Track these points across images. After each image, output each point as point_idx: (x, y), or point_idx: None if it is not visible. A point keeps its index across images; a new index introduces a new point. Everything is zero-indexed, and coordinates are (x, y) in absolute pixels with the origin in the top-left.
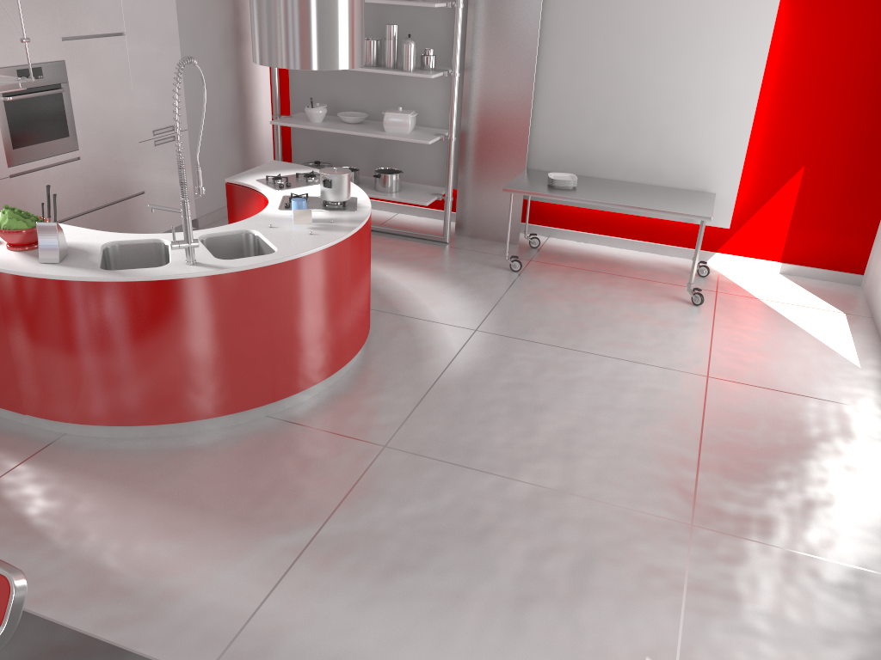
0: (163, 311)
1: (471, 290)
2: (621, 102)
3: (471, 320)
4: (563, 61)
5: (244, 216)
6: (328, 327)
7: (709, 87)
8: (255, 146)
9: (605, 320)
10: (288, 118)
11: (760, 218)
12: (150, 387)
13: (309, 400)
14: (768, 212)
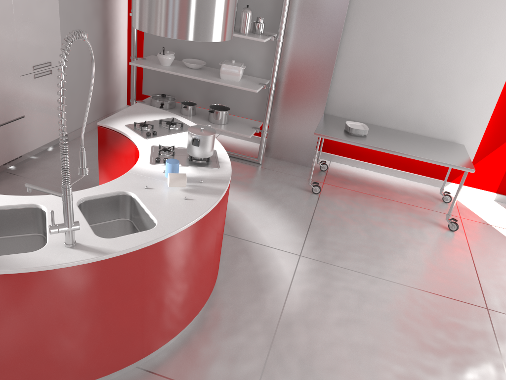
0: (39, 299)
1: (287, 211)
2: (402, 72)
3: (294, 245)
4: (361, 36)
5: (113, 155)
6: (196, 282)
7: (471, 67)
8: (114, 77)
9: (393, 245)
10: (143, 60)
11: (487, 162)
12: (21, 366)
13: (174, 343)
14: (493, 158)
